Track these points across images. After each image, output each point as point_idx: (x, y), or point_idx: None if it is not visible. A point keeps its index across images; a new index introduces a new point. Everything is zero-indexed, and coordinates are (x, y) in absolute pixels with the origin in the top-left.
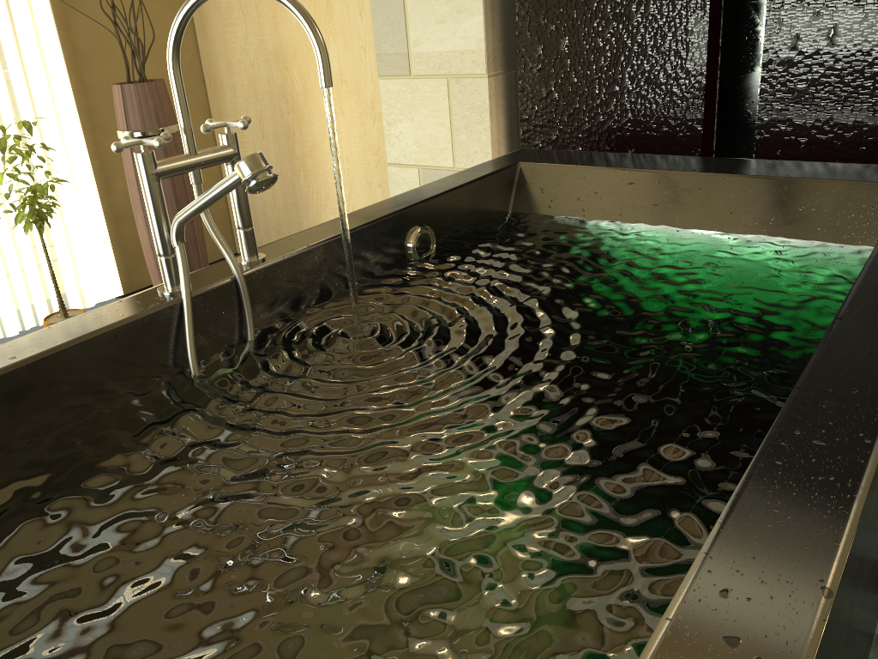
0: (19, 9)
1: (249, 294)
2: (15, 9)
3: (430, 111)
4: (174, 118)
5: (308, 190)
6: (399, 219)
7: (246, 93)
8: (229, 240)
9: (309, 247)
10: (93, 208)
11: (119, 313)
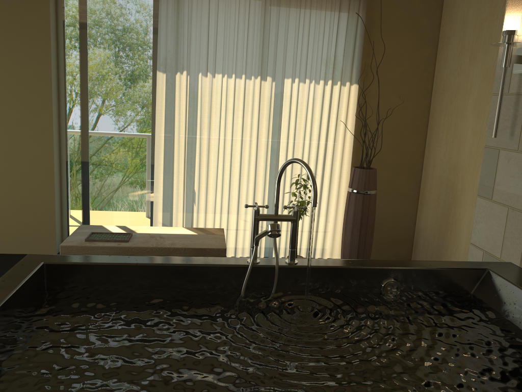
0: (340, 125)
1: (277, 274)
2: (338, 125)
3: (496, 223)
4: (373, 187)
5: (449, 241)
6: (377, 271)
7: (437, 181)
8: (408, 252)
9: (317, 266)
10: (341, 215)
11: (227, 261)
